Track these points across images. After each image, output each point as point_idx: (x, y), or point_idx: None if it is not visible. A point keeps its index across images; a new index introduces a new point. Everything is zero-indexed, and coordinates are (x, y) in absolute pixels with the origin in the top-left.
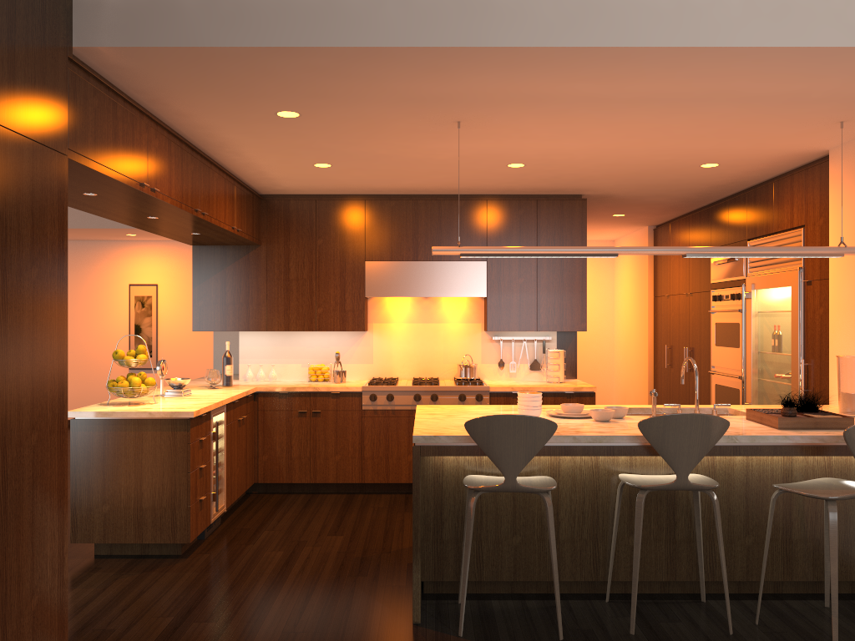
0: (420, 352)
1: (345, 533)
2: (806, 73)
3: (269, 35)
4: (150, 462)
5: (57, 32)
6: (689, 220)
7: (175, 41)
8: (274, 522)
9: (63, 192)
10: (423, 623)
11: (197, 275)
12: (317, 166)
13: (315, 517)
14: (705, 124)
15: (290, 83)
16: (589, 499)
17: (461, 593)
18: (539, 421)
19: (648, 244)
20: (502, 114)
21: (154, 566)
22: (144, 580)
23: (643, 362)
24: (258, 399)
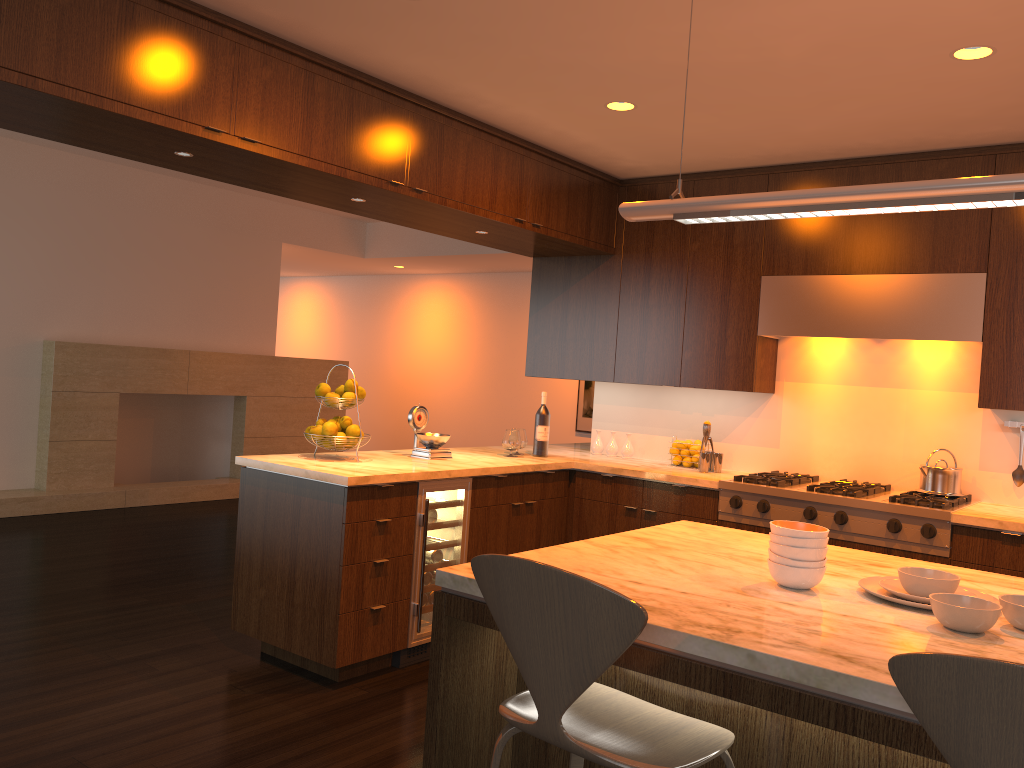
0: (861, 437)
1: None
2: None
3: None
4: (305, 541)
5: None
6: None
7: None
8: None
9: None
10: None
11: (535, 299)
12: (616, 109)
13: None
14: None
15: None
16: None
17: None
18: (592, 594)
19: None
20: None
21: (283, 688)
22: (240, 705)
23: None
24: (575, 480)
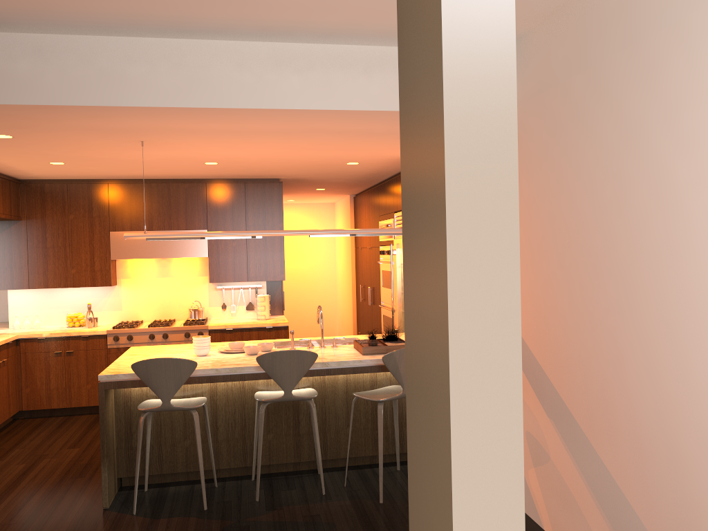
0: (160, 300)
1: (82, 446)
2: (358, 121)
3: None
4: None
5: None
6: (369, 193)
7: None
8: (27, 441)
9: None
10: (111, 507)
11: None
12: (53, 163)
13: (63, 434)
14: (323, 143)
15: None
16: (238, 410)
17: (146, 483)
18: (183, 361)
19: (350, 208)
20: (171, 138)
21: None
22: None
23: (350, 297)
24: (20, 344)
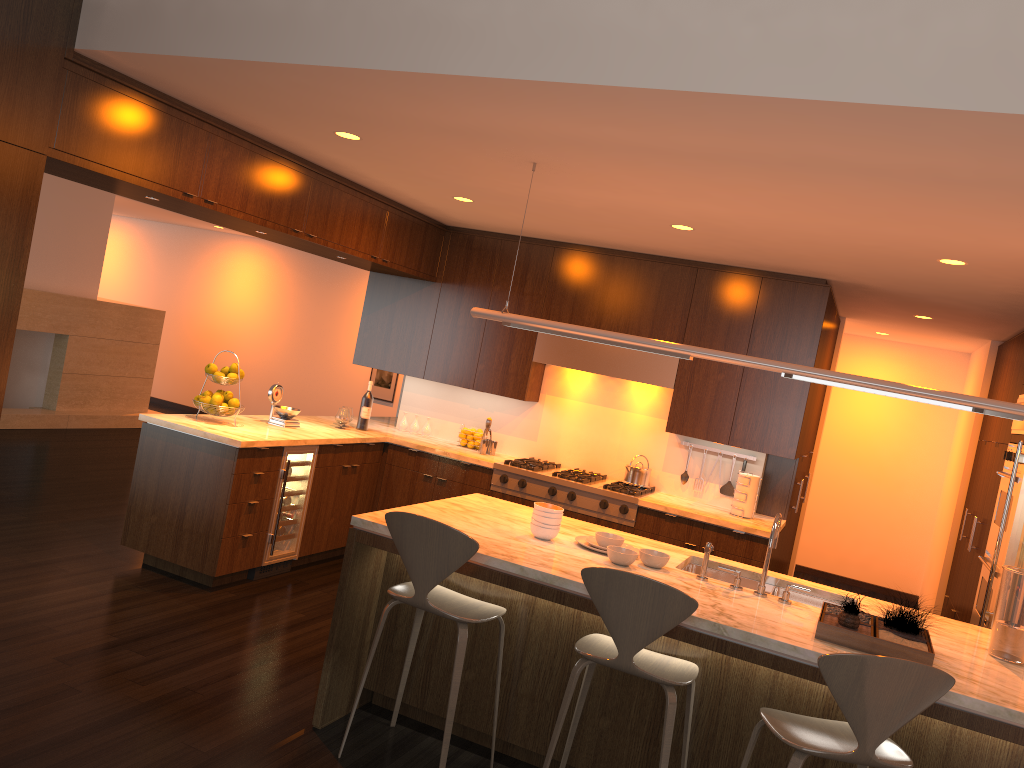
0: (592, 440)
1: None
2: (894, 139)
3: (231, 47)
4: (197, 484)
5: (48, 34)
6: (1019, 340)
7: (153, 48)
8: None
9: (31, 190)
10: (324, 730)
11: (368, 304)
12: (459, 200)
13: None
14: (857, 201)
15: (303, 101)
16: (561, 654)
17: (395, 715)
18: (454, 534)
19: (986, 365)
20: (571, 159)
21: (173, 589)
22: (146, 598)
23: (948, 526)
24: (388, 451)
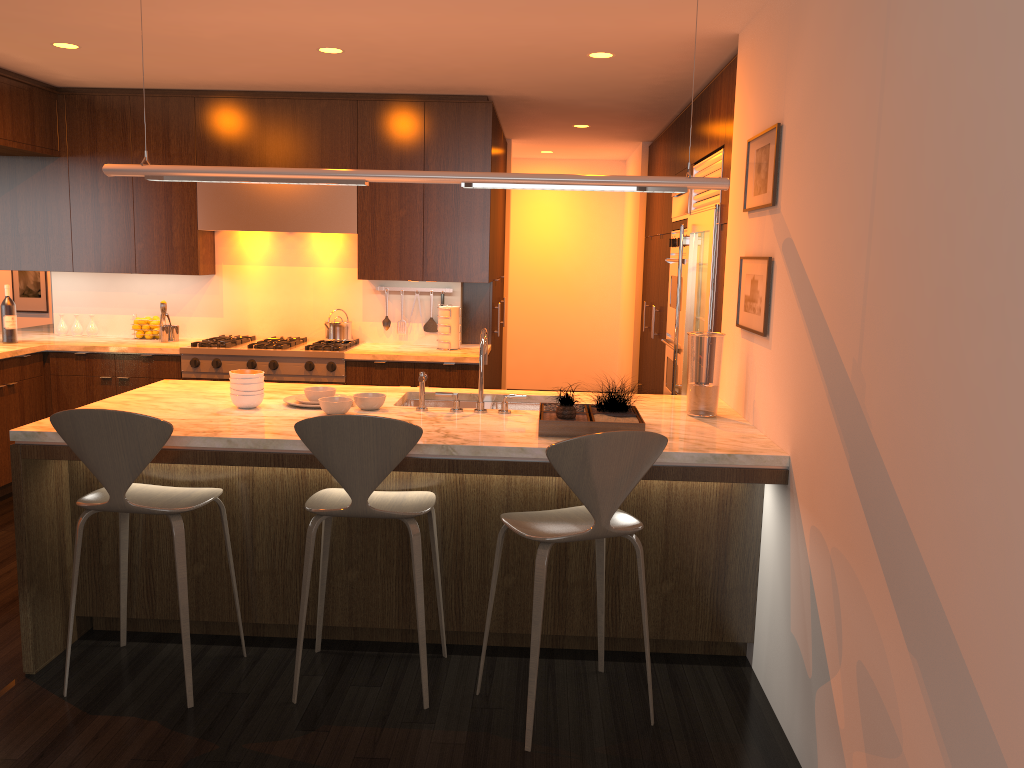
0: (284, 304)
1: None
2: None
3: None
4: None
5: None
6: (666, 135)
7: None
8: None
9: None
10: (40, 674)
11: None
12: (62, 47)
13: None
14: None
15: None
16: (294, 519)
17: (123, 633)
18: (141, 420)
19: (641, 166)
20: None
21: None
22: None
23: (632, 322)
24: (50, 360)
